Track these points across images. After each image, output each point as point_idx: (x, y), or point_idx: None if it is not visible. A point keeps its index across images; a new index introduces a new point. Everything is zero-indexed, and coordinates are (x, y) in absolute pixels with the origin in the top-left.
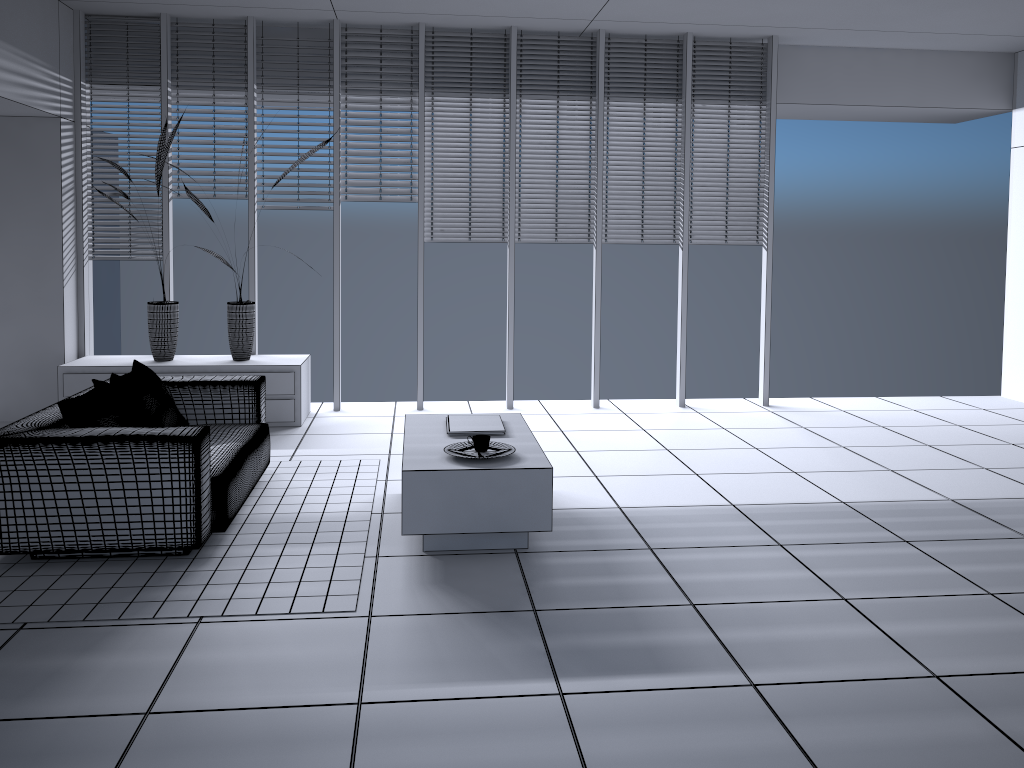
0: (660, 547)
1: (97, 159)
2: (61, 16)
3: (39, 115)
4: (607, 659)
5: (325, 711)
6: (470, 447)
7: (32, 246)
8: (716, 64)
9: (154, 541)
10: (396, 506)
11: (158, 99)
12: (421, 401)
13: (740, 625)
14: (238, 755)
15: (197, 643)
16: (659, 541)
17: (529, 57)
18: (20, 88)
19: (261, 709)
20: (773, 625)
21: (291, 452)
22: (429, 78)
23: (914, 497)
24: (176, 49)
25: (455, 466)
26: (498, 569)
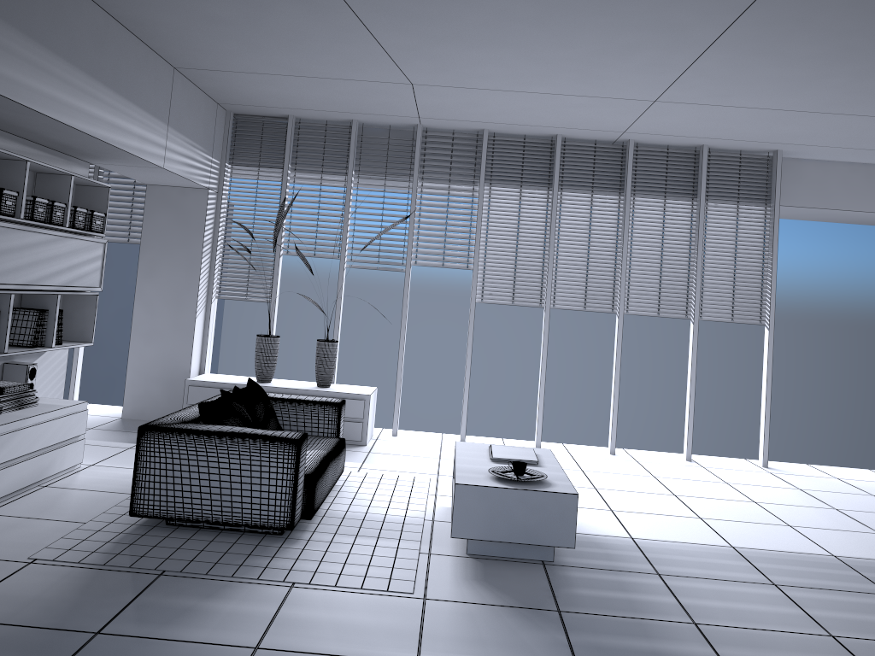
0: (667, 574)
1: (230, 221)
2: (218, 115)
3: (194, 186)
4: None
5: None
6: (509, 471)
7: (177, 284)
8: (727, 171)
9: (259, 520)
10: (444, 516)
11: (277, 178)
12: (464, 434)
13: (736, 645)
14: None
15: (291, 602)
16: (666, 569)
17: (570, 159)
18: (185, 166)
19: None
20: (766, 649)
21: (359, 465)
22: (488, 172)
23: None
24: (297, 142)
25: (497, 484)
26: (528, 575)
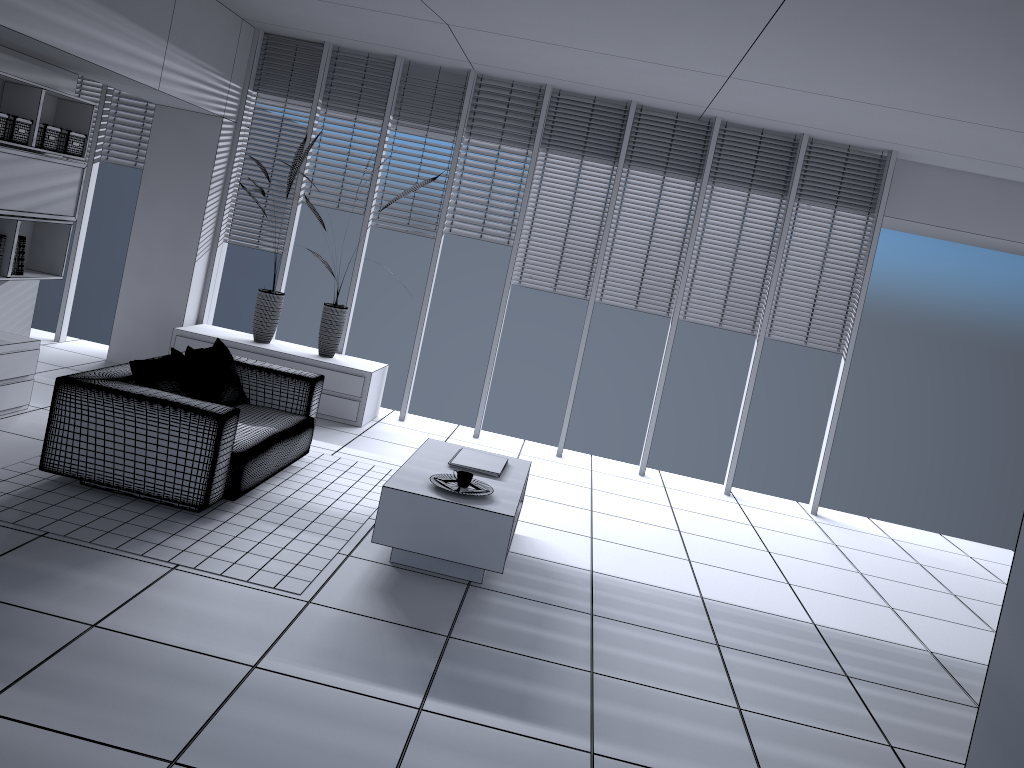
0: (602, 615)
1: (248, 157)
2: (242, 32)
3: (206, 113)
4: (480, 694)
5: (224, 664)
6: (455, 480)
7: (178, 222)
8: (829, 168)
9: (171, 494)
10: None
11: None
12: (478, 430)
13: (621, 701)
14: (139, 676)
15: (162, 584)
16: (605, 610)
17: (644, 131)
18: (190, 90)
19: (177, 648)
20: (652, 710)
21: (337, 448)
22: (547, 135)
23: (893, 639)
24: (332, 74)
25: (430, 493)
26: (442, 594)
